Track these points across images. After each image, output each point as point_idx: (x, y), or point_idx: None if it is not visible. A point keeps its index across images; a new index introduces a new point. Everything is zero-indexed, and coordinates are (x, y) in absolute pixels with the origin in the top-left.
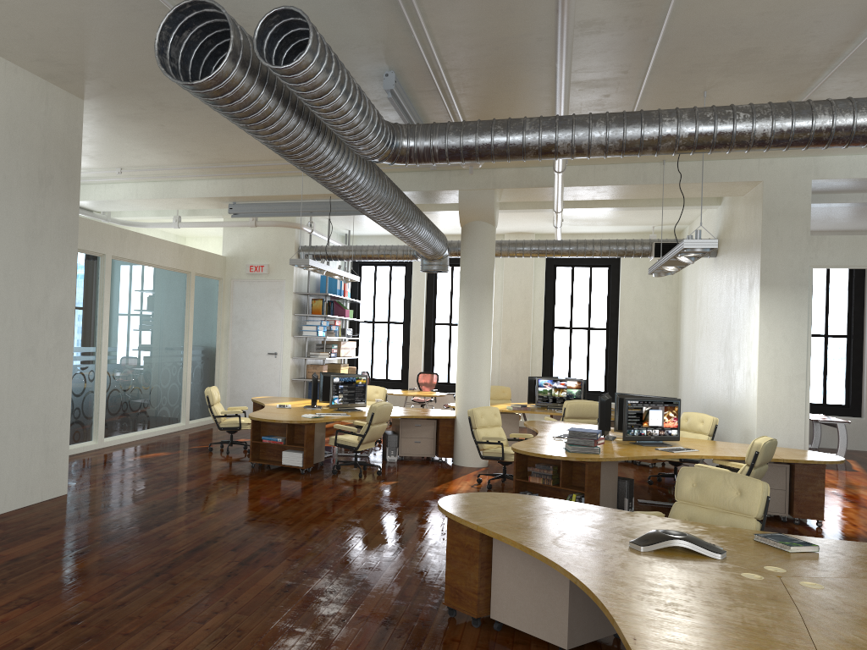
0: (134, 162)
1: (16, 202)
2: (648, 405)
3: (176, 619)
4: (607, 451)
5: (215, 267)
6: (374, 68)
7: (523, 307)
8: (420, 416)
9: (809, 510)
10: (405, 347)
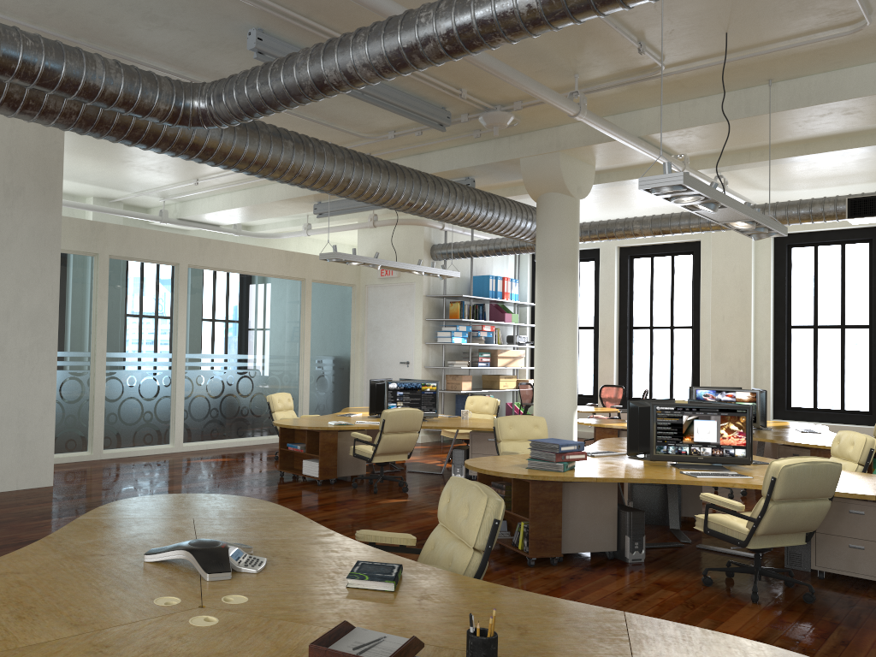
0: (197, 171)
1: None
2: (691, 414)
3: None
4: (590, 470)
5: (343, 273)
6: (237, 28)
7: (739, 302)
8: (483, 429)
9: None
10: (595, 356)
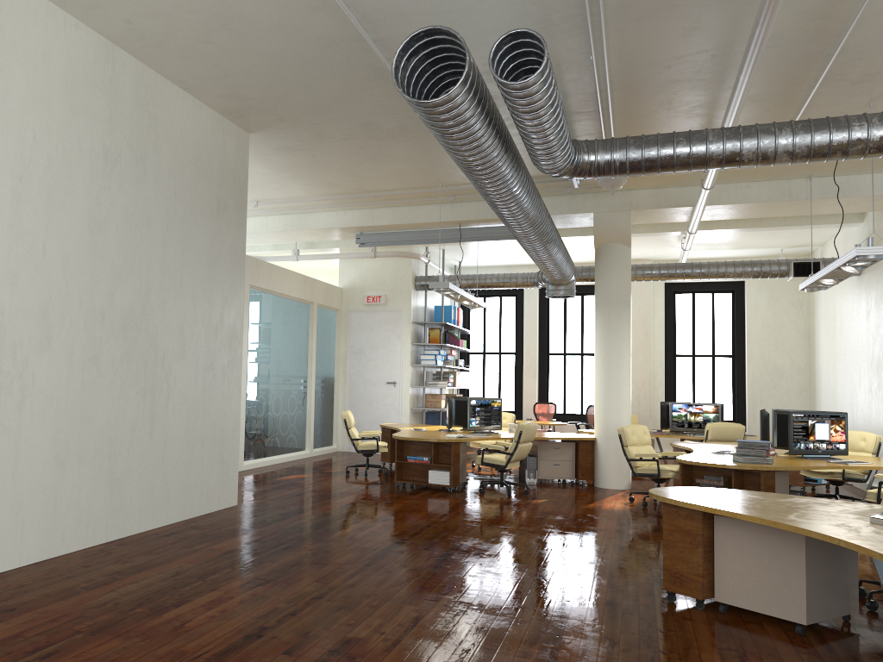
0: (272, 194)
1: (200, 227)
2: (813, 419)
3: (410, 597)
4: (778, 462)
5: (333, 298)
6: None
7: (643, 335)
8: (560, 438)
9: None
10: (518, 378)
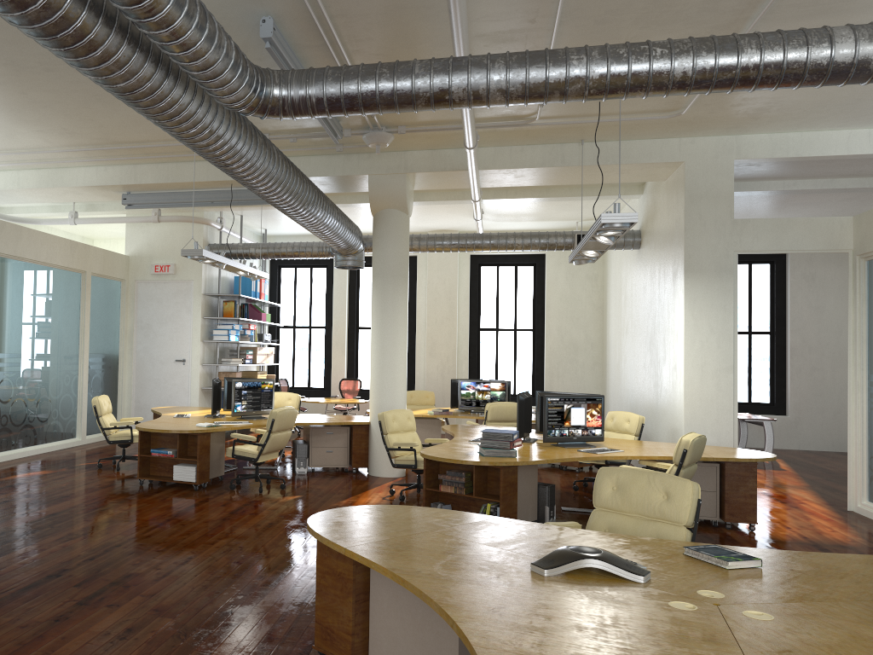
0: (7, 143)
1: None
2: (569, 403)
3: None
4: (525, 454)
5: (116, 267)
6: (249, 12)
7: (448, 308)
8: (331, 423)
9: (742, 513)
10: (327, 353)
